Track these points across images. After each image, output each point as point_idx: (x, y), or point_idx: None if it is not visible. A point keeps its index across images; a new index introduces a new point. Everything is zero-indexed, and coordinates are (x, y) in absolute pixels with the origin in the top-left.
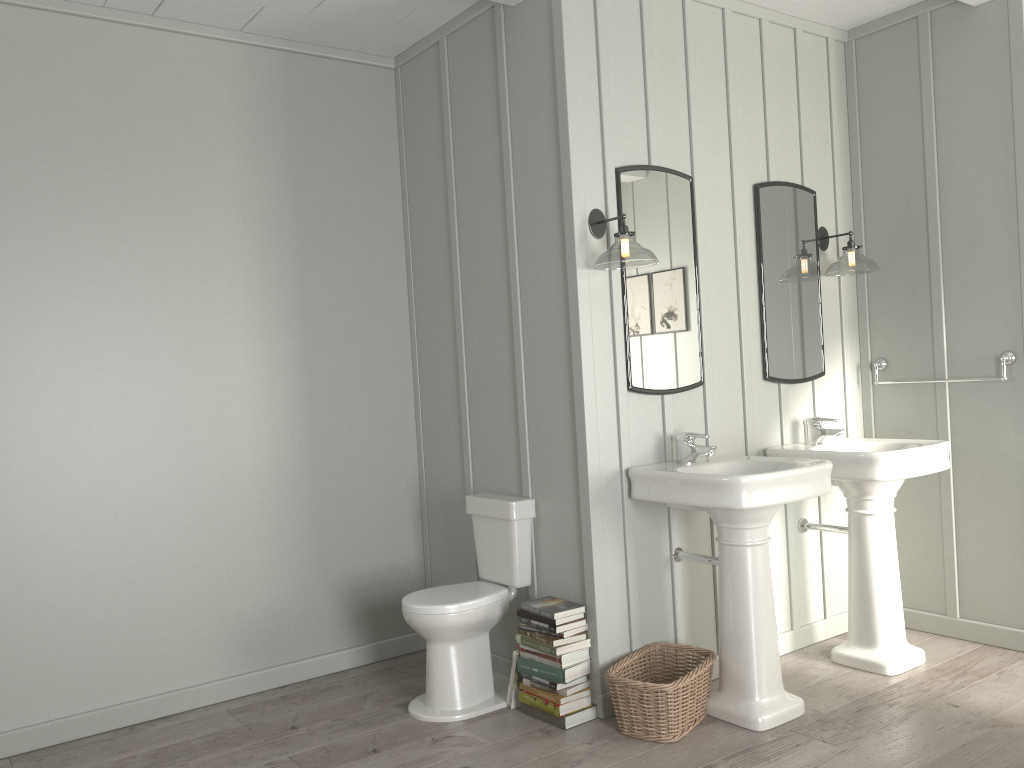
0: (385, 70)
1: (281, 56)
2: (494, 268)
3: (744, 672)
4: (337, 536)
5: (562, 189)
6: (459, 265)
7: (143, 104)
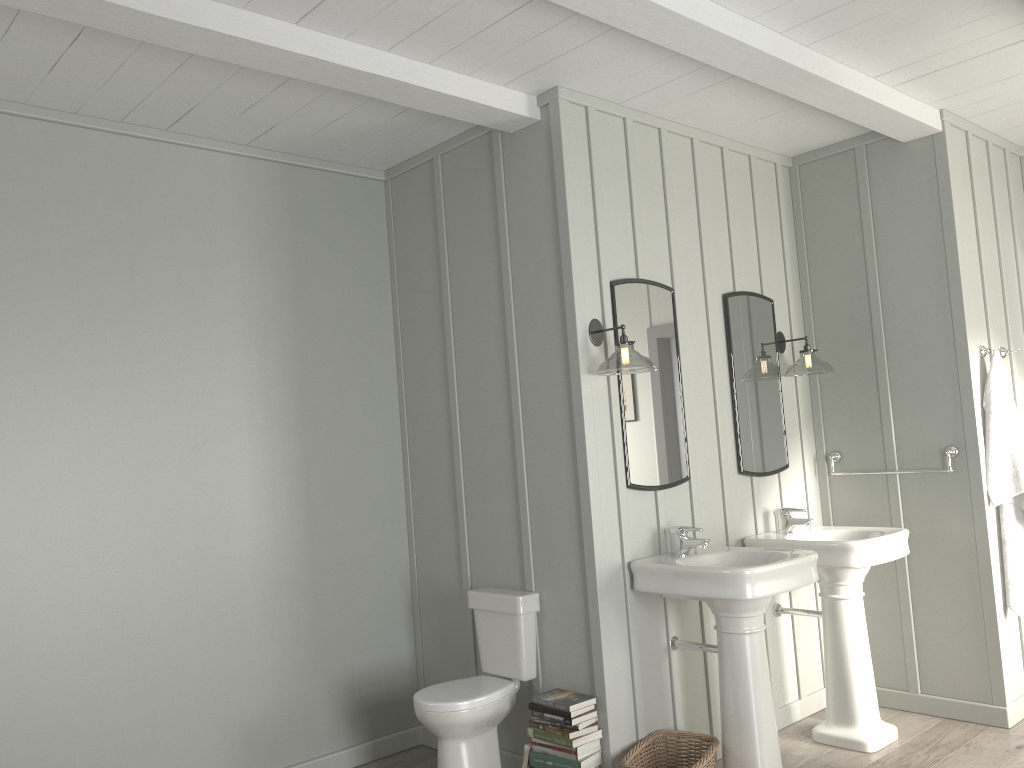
0: (376, 182)
1: (283, 169)
2: (492, 371)
3: (748, 756)
4: (334, 634)
5: (564, 301)
6: (455, 367)
7: (156, 213)
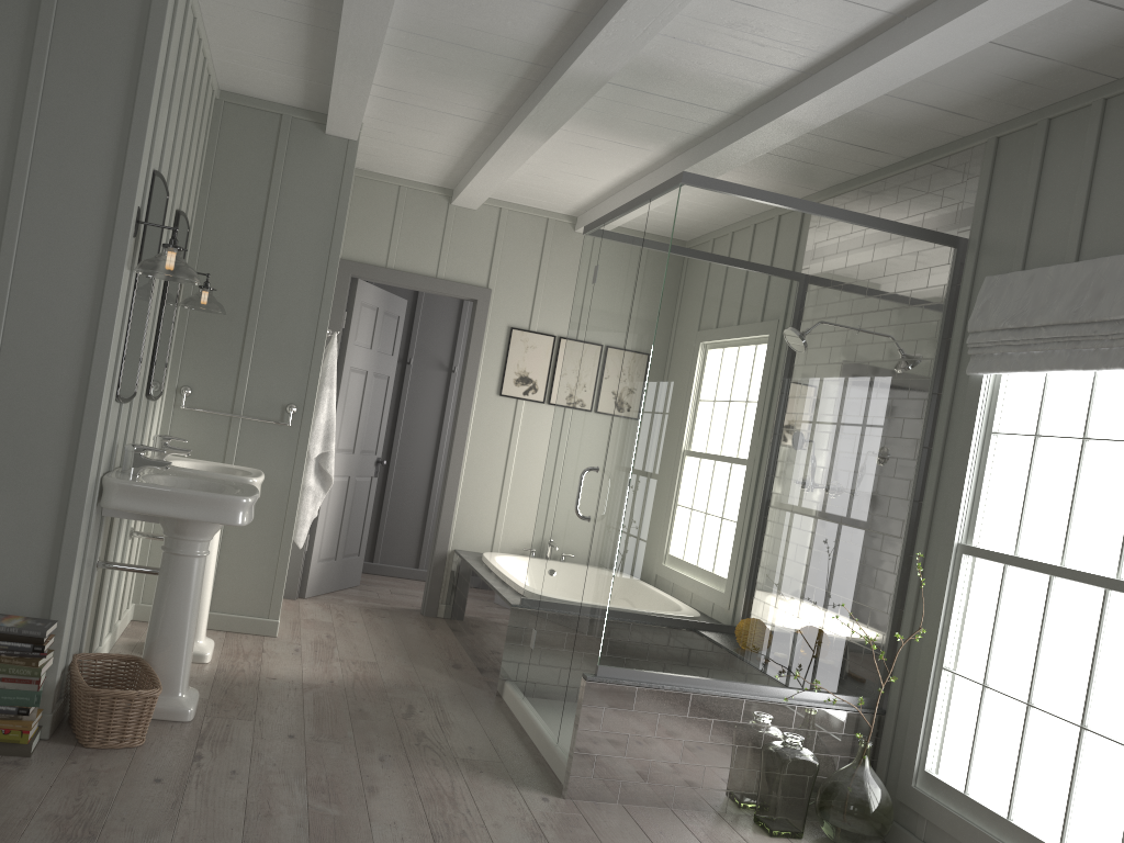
0: None
1: None
2: None
3: (176, 671)
4: None
5: (123, 176)
6: None
7: None
